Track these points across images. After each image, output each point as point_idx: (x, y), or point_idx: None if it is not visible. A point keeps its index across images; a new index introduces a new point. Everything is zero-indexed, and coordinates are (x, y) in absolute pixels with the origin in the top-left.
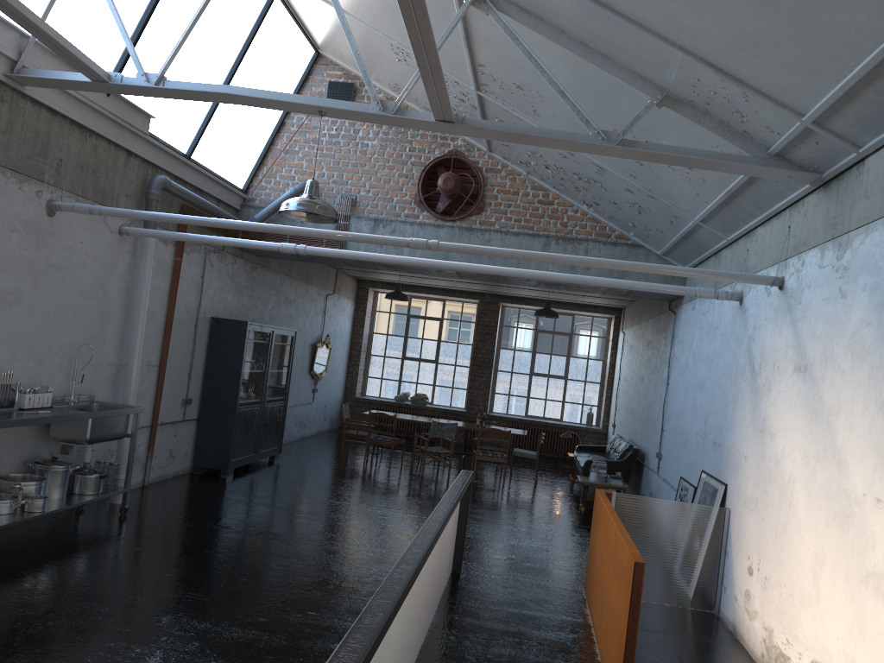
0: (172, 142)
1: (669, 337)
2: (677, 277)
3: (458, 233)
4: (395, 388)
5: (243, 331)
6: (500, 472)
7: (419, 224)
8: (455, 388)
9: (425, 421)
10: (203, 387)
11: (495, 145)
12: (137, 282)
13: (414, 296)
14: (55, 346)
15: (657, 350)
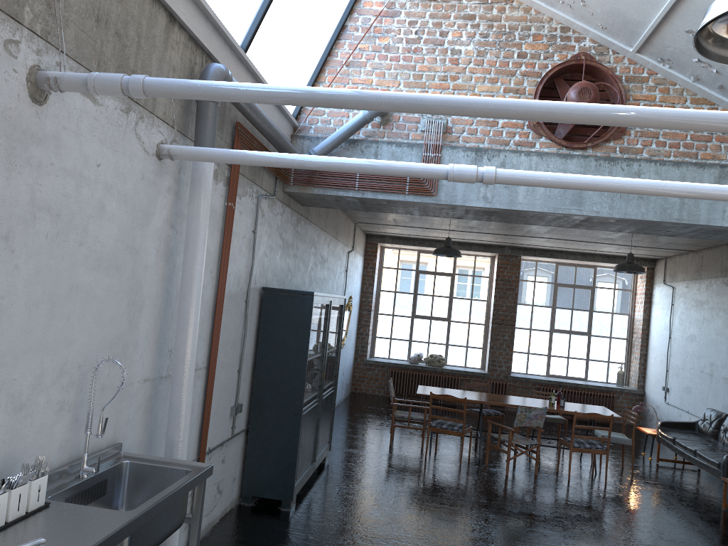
0: (225, 21)
1: None
2: None
3: (595, 165)
4: (405, 349)
5: (307, 306)
6: (573, 456)
7: (538, 153)
8: (470, 348)
9: (495, 402)
10: (251, 383)
11: (661, 37)
12: (186, 240)
13: (423, 251)
14: (51, 370)
15: None
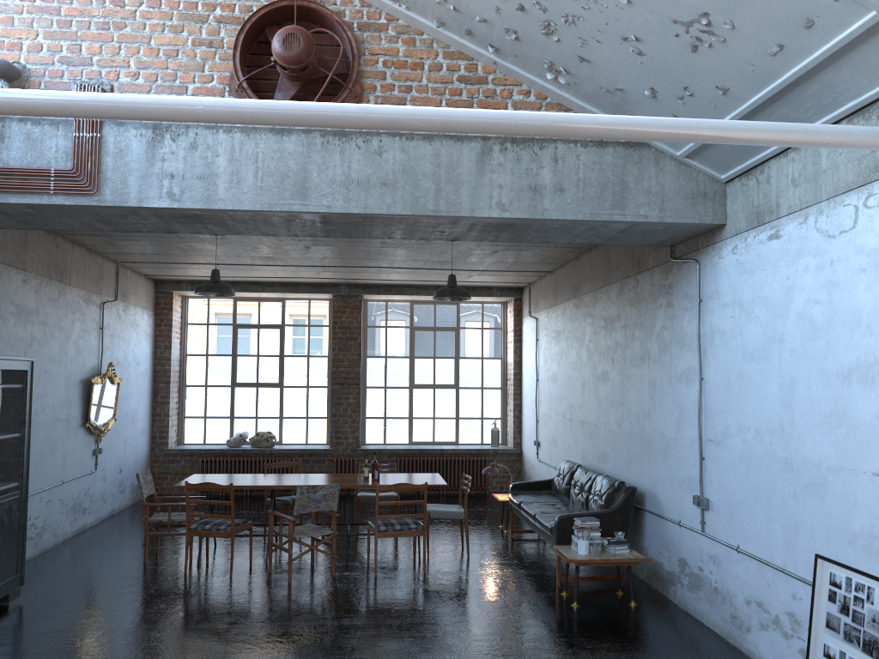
0: None
1: (683, 303)
2: (711, 194)
3: (321, 142)
4: (227, 429)
5: None
6: (405, 543)
7: (243, 129)
8: (311, 418)
9: (282, 485)
10: None
11: None
12: None
13: (241, 298)
14: None
15: (643, 328)
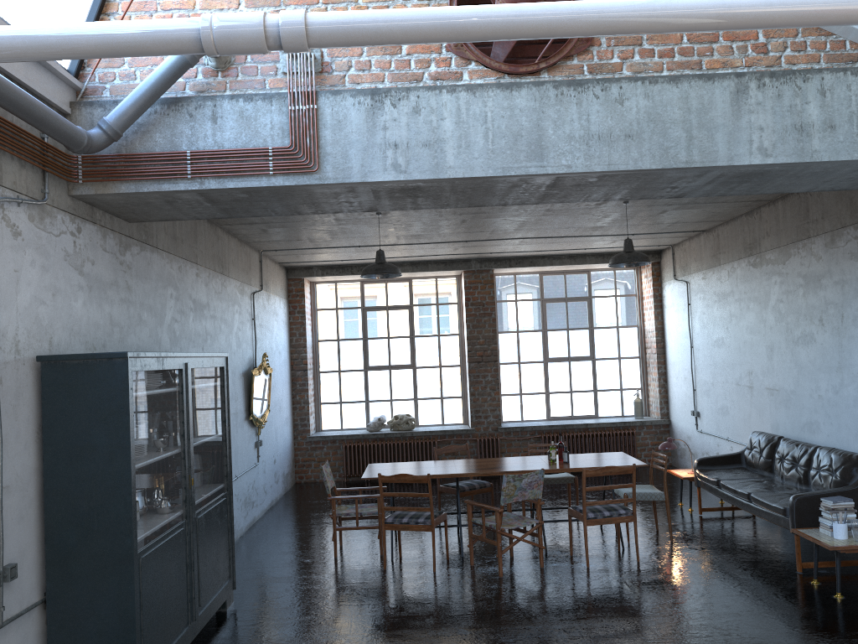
0: None
1: None
2: None
3: (555, 95)
4: (362, 413)
5: (119, 378)
6: (591, 526)
7: (467, 87)
8: (445, 398)
9: (473, 473)
10: (45, 521)
11: None
12: None
13: (367, 280)
14: None
15: None
